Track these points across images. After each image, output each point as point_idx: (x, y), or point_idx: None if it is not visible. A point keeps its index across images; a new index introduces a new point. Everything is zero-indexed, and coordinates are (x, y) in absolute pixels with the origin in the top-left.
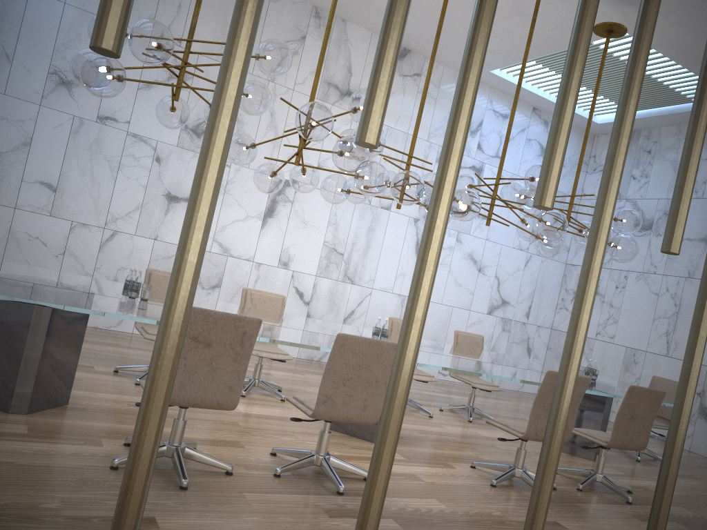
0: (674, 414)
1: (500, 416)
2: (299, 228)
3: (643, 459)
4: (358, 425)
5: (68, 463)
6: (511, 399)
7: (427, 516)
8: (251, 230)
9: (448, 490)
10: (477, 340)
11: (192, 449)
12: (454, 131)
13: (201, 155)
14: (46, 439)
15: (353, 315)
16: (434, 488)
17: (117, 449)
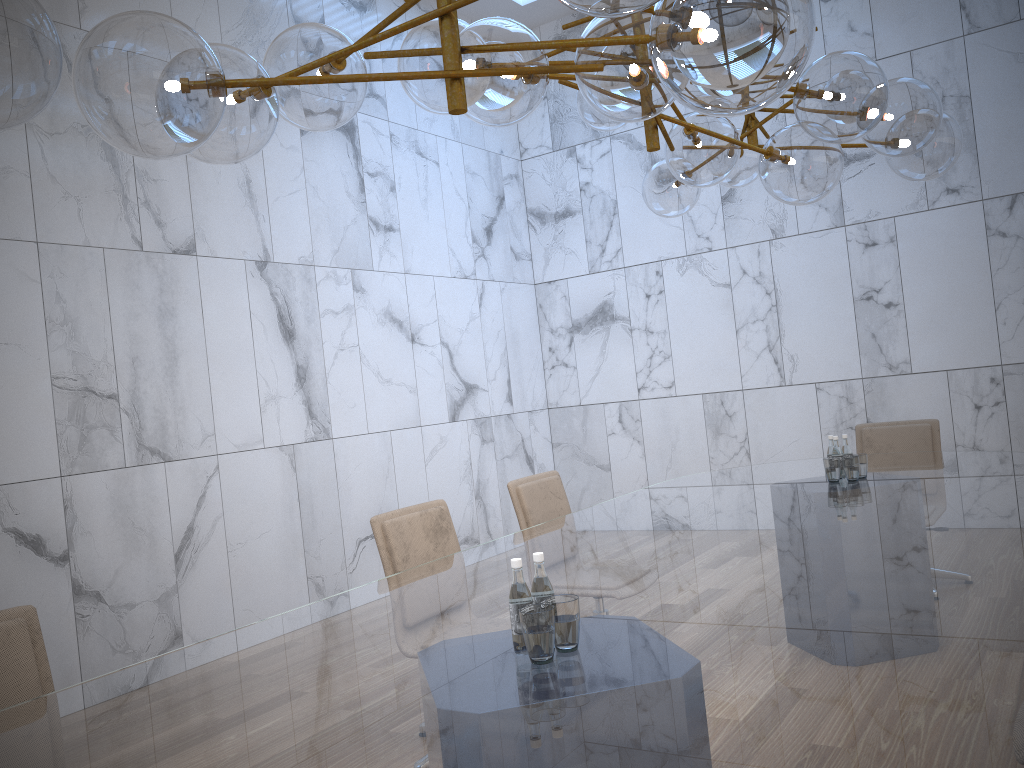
0: None
1: None
2: None
3: None
4: None
5: None
6: None
7: None
8: None
9: None
10: (553, 486)
11: None
12: None
13: None
14: None
15: (195, 537)
16: None
17: None
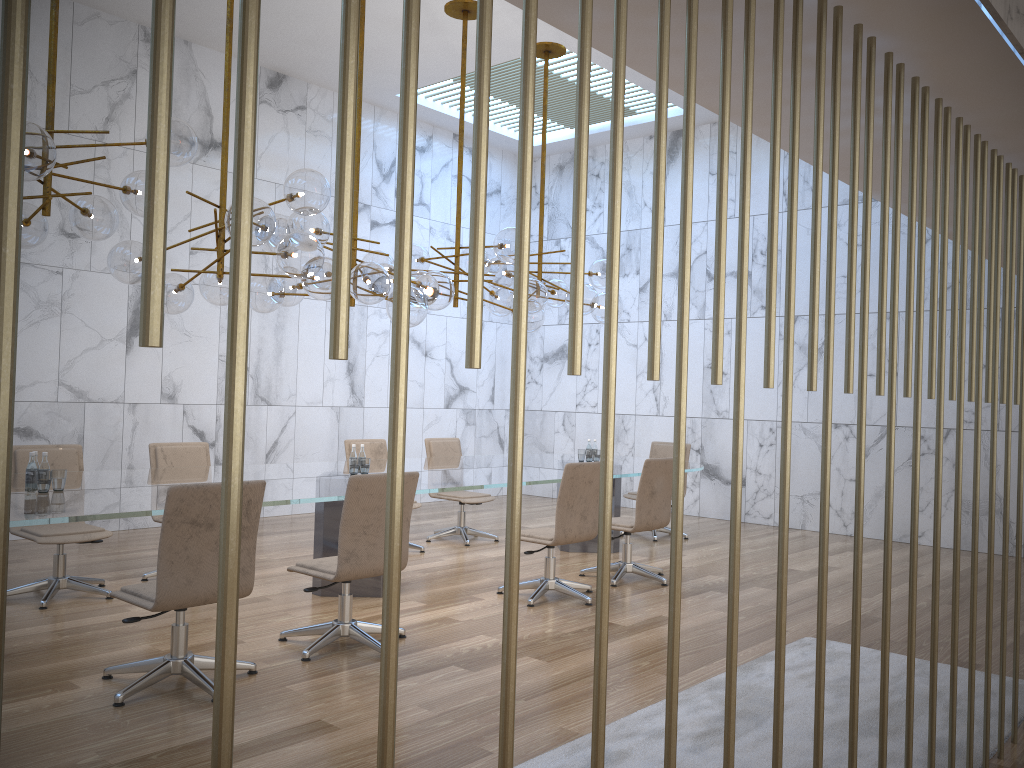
0: (782, 480)
1: (496, 530)
2: (181, 343)
3: (659, 538)
4: (358, 581)
5: (60, 715)
6: (496, 507)
7: (485, 653)
8: (113, 359)
9: (490, 622)
10: (453, 445)
11: (202, 657)
12: (683, 360)
13: (607, 409)
14: (3, 700)
15: (278, 447)
16: (475, 625)
17: (100, 685)
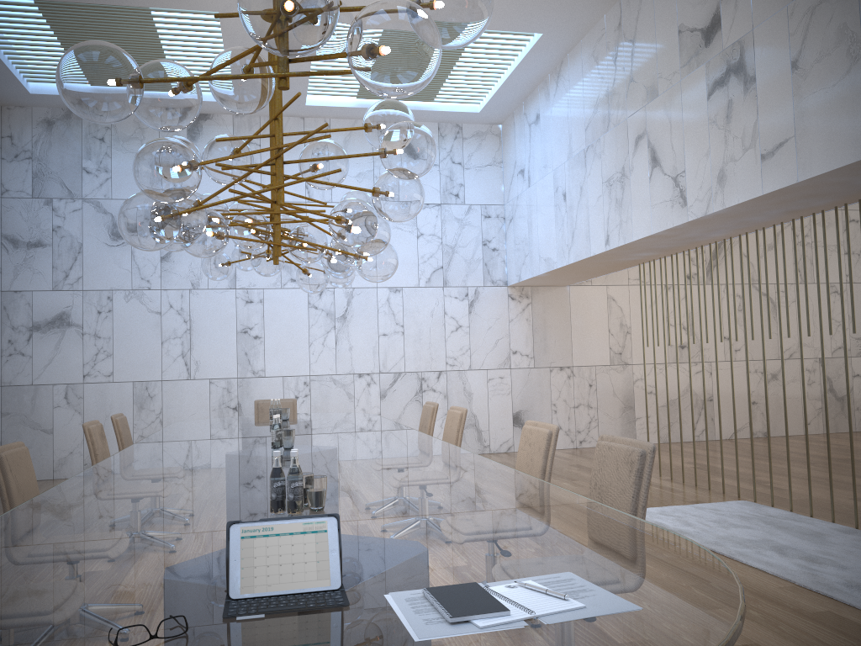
0: None
1: None
2: None
3: None
4: None
5: None
6: None
7: None
8: None
9: None
10: (125, 421)
11: None
12: None
13: None
14: None
15: None
16: None
17: None
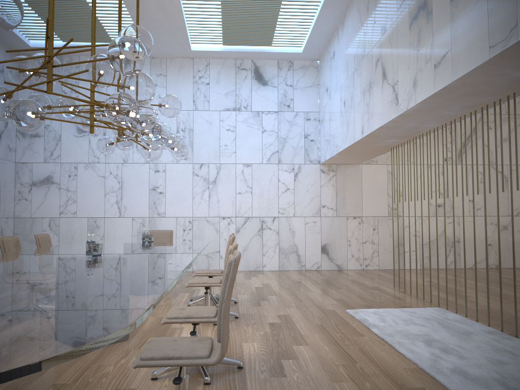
0: None
1: None
2: None
3: None
4: None
5: None
6: None
7: (273, 350)
8: None
9: None
10: (48, 238)
11: None
12: None
13: None
14: None
15: None
16: None
17: None
